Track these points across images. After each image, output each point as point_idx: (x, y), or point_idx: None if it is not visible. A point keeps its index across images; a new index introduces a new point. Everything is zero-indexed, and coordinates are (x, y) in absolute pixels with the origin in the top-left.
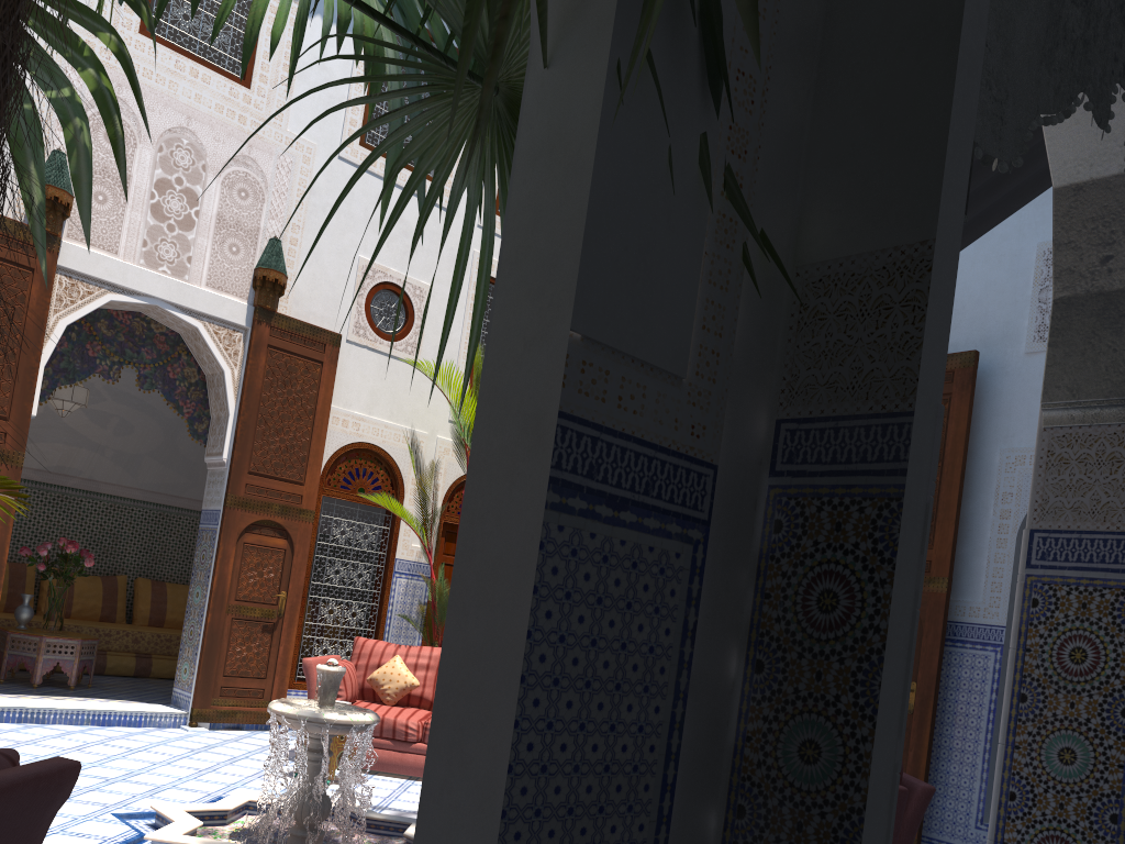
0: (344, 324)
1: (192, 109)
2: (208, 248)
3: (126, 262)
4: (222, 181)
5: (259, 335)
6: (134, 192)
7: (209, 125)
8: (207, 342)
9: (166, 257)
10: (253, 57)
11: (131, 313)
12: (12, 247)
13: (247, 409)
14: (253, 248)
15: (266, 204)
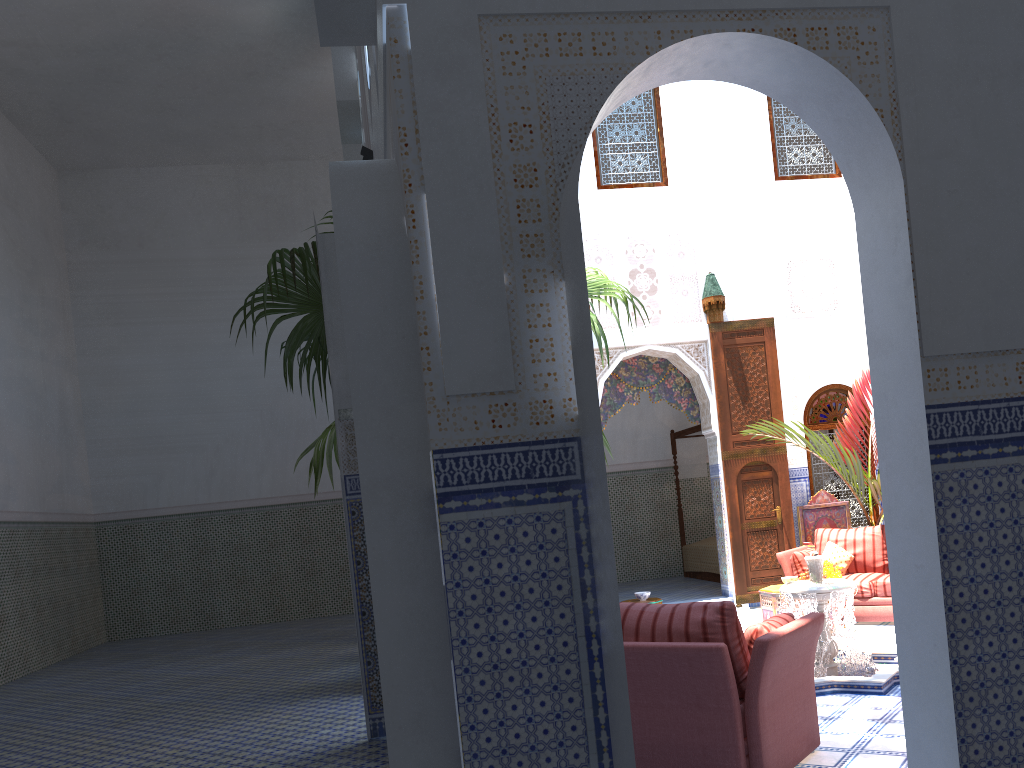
0: None
1: None
2: None
3: None
4: None
5: None
6: None
7: None
8: None
9: None
10: None
11: None
12: None
13: None
14: None
15: None
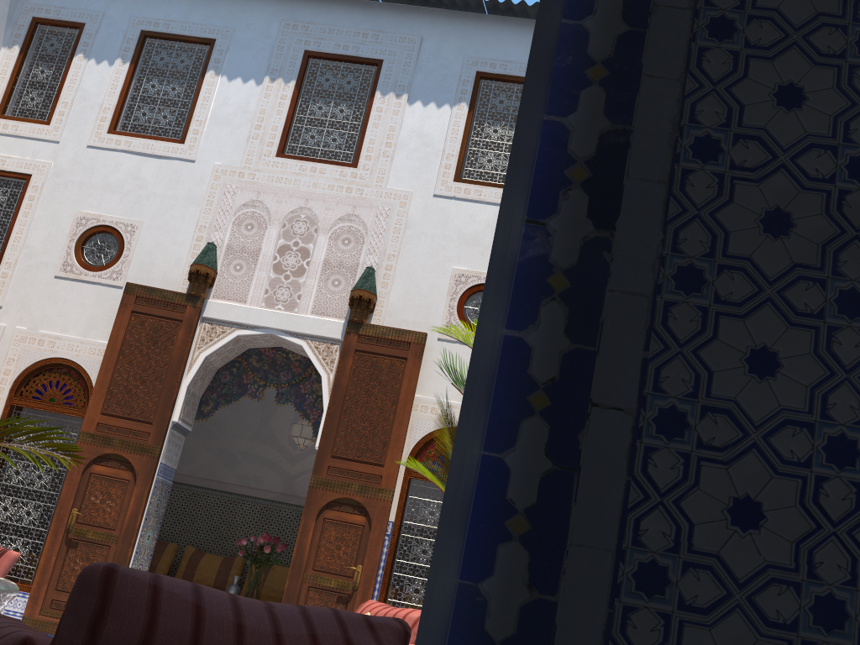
0: (435, 326)
1: (310, 193)
2: (314, 286)
3: (251, 306)
4: (329, 236)
5: (348, 343)
6: (262, 259)
7: (322, 201)
8: (308, 355)
9: (281, 298)
10: (361, 146)
11: (275, 349)
12: (170, 308)
13: (333, 403)
14: (352, 279)
15: (365, 245)
